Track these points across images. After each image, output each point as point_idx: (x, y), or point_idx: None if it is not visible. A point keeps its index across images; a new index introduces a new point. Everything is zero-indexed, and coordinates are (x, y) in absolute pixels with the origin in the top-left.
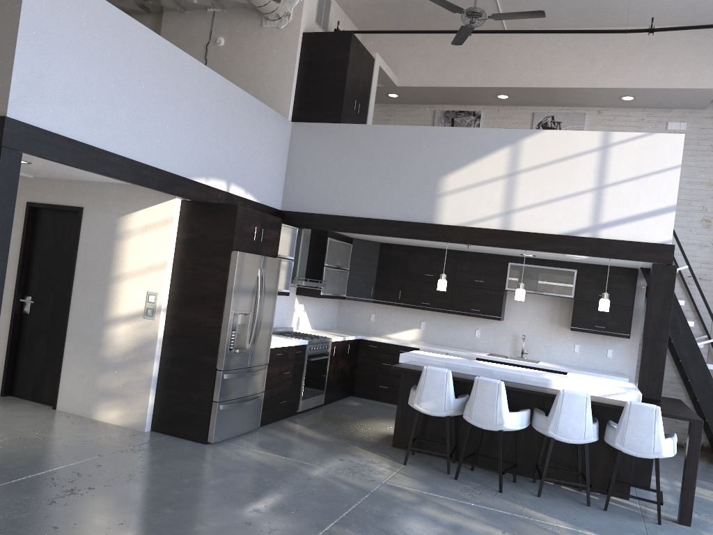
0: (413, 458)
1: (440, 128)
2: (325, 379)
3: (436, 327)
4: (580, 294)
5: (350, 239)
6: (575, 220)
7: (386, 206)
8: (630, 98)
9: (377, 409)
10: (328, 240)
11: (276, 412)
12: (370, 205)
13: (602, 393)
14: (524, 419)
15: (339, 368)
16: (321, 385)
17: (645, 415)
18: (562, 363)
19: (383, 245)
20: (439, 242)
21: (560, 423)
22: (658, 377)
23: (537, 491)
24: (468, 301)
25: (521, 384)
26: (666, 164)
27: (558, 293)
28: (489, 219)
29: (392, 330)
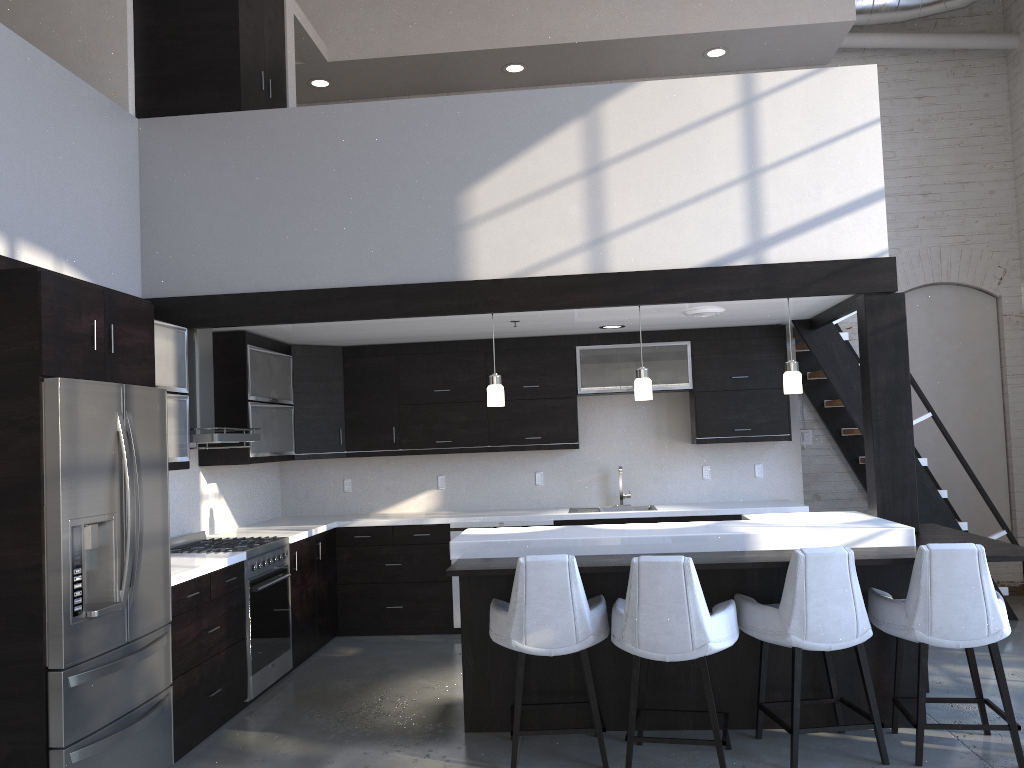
0: (519, 749)
1: (444, 99)
2: (289, 619)
3: (465, 480)
4: (702, 380)
5: (287, 346)
6: (720, 238)
7: (363, 261)
8: (720, 53)
9: (395, 652)
10: (248, 350)
11: (204, 719)
12: (331, 264)
13: (846, 541)
14: (734, 623)
15: (309, 591)
16: (283, 634)
17: (962, 566)
18: (687, 501)
19: (348, 350)
20: (461, 323)
21: (810, 617)
22: (908, 492)
23: (782, 757)
24: (519, 424)
25: (701, 555)
26: (856, 120)
27: (666, 385)
28: (566, 257)
29: (388, 501)
